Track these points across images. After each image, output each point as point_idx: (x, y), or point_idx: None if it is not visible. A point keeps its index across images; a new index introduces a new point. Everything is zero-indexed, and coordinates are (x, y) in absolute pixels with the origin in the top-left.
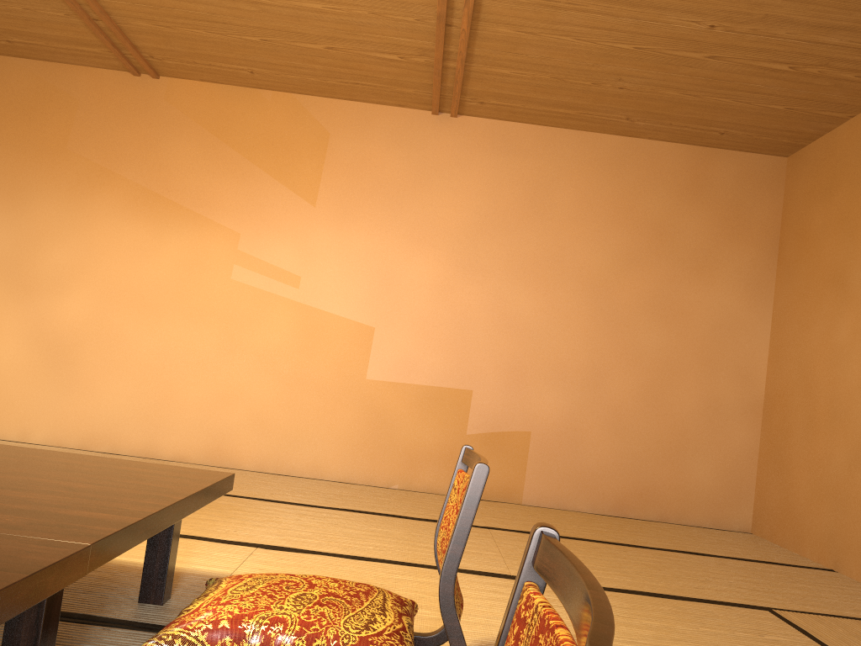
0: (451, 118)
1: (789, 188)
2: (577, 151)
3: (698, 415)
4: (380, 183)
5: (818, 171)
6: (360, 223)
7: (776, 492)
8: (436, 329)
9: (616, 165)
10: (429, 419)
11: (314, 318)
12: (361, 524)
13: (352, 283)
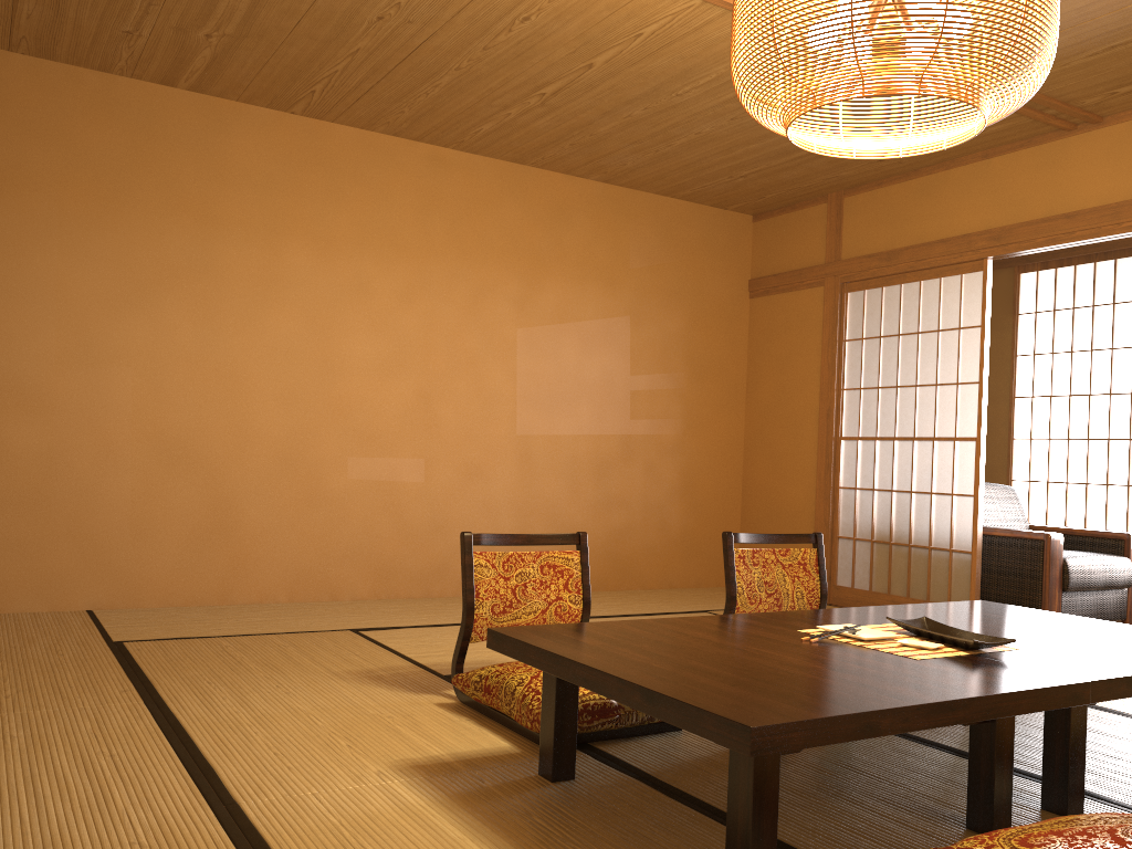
0: None
1: None
2: None
3: None
4: None
5: None
6: None
7: None
8: None
9: None
10: None
11: None
12: None
13: None
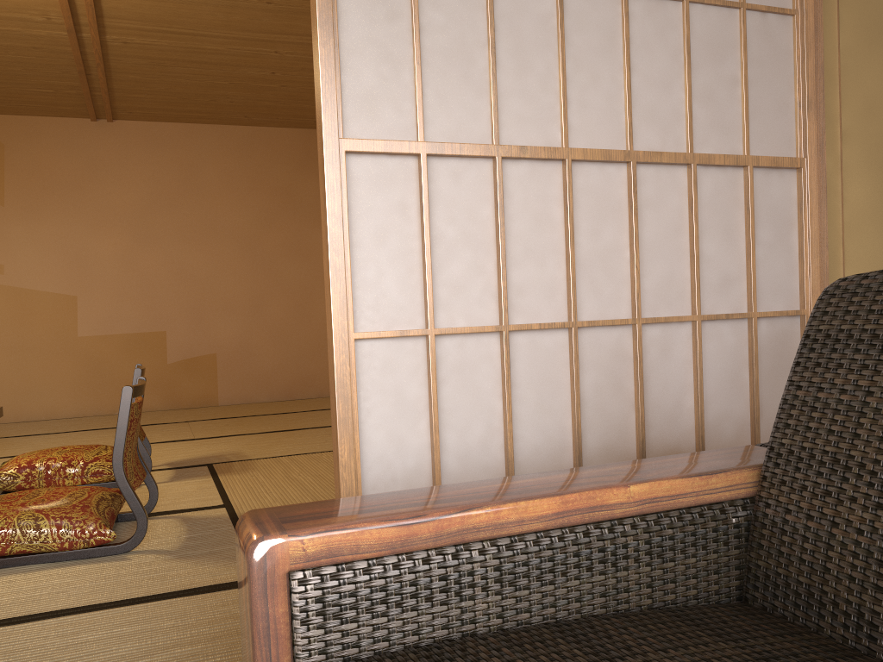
0: (109, 122)
1: None
2: (215, 141)
3: None
4: (58, 181)
5: None
6: (47, 215)
7: None
8: (128, 289)
9: (246, 148)
10: (136, 358)
11: (23, 296)
12: (93, 435)
13: (50, 263)
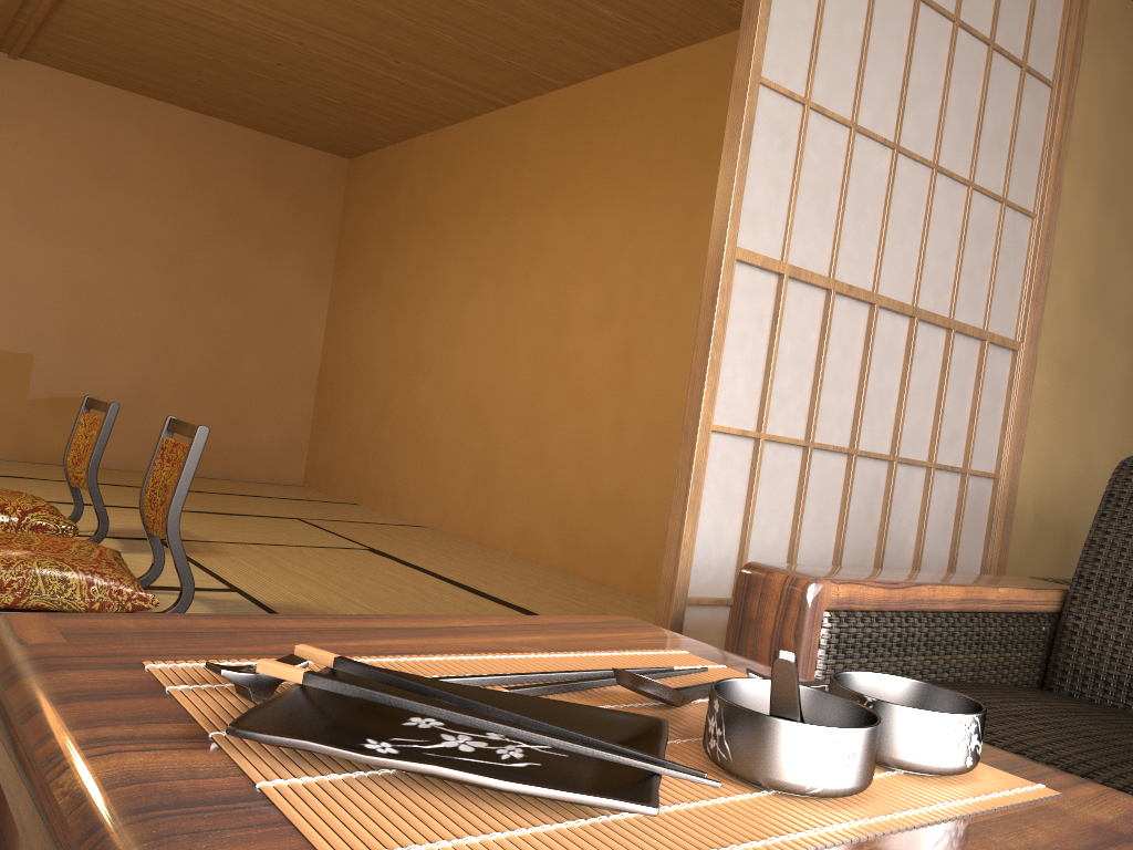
0: (10, 59)
1: (348, 188)
2: (152, 121)
3: (262, 385)
4: None
5: (370, 181)
6: None
7: (323, 450)
8: None
9: (193, 141)
10: None
11: None
12: None
13: None
